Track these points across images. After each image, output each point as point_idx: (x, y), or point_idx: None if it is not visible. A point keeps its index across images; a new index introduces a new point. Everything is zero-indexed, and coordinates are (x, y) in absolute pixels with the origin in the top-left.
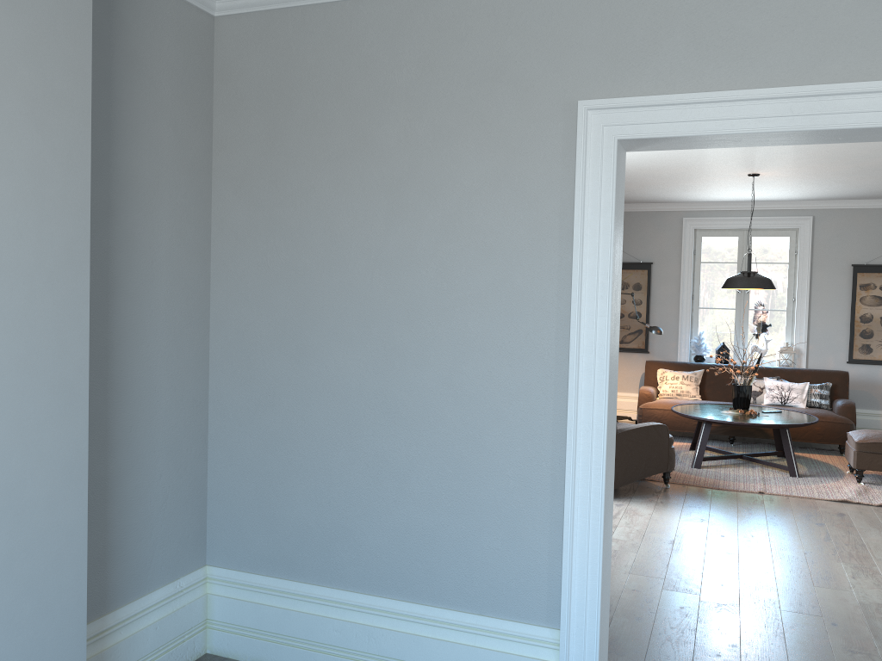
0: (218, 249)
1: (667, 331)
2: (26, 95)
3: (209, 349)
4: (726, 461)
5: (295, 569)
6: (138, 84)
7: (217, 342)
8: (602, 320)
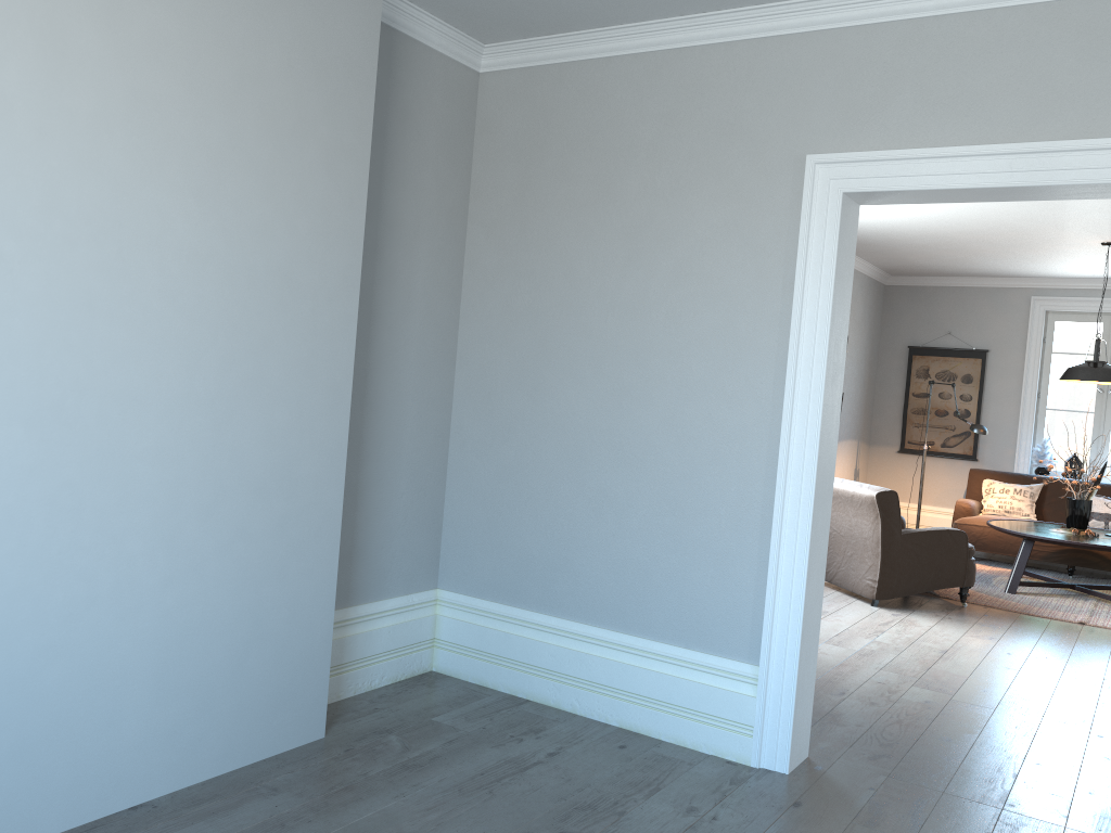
0: (468, 290)
1: (1003, 436)
2: (322, 147)
3: (454, 384)
4: (1053, 591)
5: (517, 596)
6: (407, 136)
7: (461, 377)
8: (818, 366)
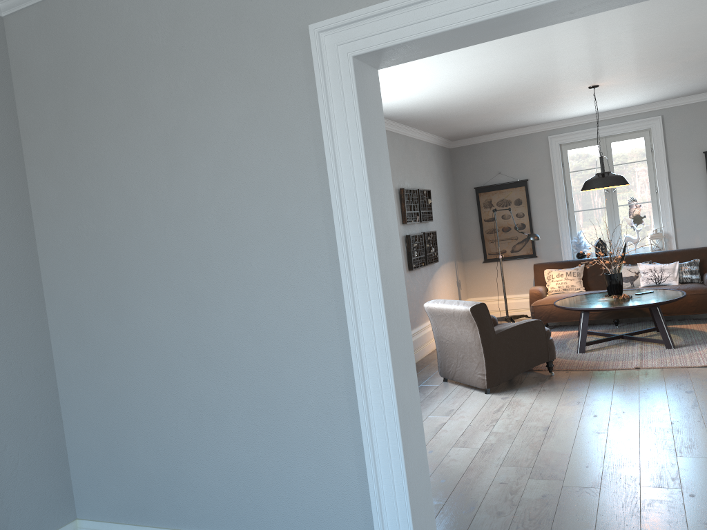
0: (40, 228)
1: (550, 236)
2: None
3: (48, 321)
4: (609, 343)
5: (147, 515)
6: None
7: (53, 313)
8: (367, 239)
